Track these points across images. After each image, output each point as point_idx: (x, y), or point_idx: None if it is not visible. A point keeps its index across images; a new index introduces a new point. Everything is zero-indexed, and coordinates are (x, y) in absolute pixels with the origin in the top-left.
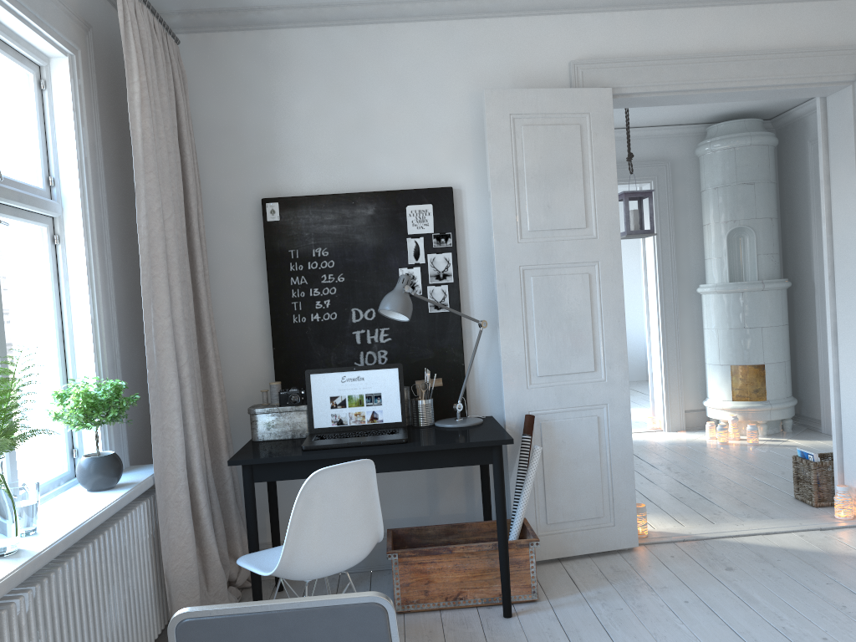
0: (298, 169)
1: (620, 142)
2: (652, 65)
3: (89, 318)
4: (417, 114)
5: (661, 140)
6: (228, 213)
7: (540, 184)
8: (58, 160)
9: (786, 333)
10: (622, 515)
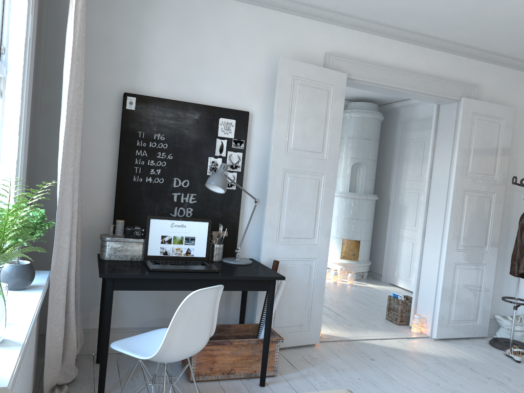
0: (152, 78)
1: None
2: (368, 66)
3: (15, 158)
4: (234, 60)
5: None
6: (97, 97)
7: (302, 121)
8: (9, 34)
9: (372, 225)
10: (313, 324)
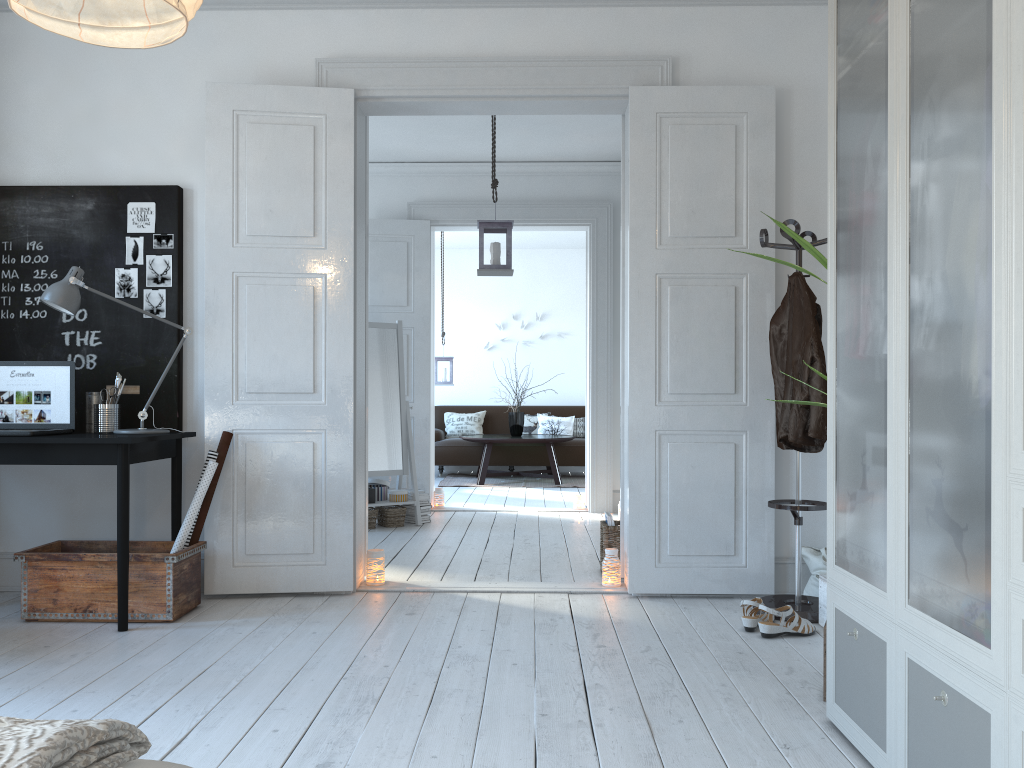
0: (24, 158)
1: (558, 178)
2: (403, 67)
3: None
4: (152, 107)
5: (606, 179)
6: None
7: (263, 186)
8: None
9: None
10: (335, 554)
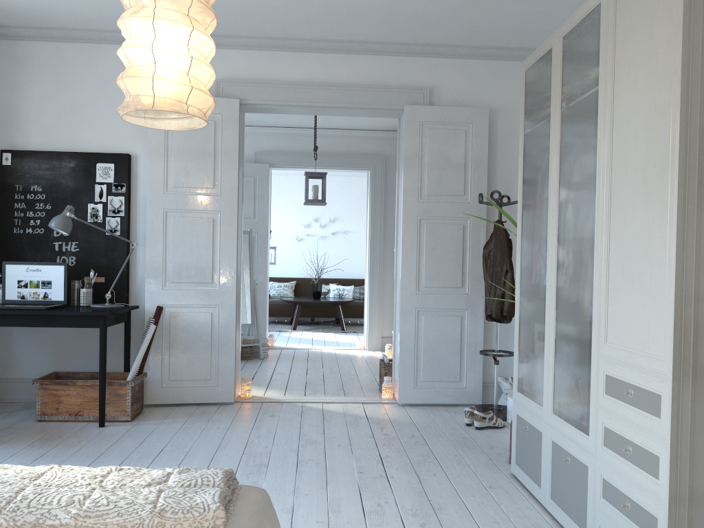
0: (29, 133)
1: (351, 139)
2: (269, 87)
3: None
4: (112, 104)
5: (381, 141)
6: None
7: (183, 157)
8: None
9: None
10: (224, 380)
